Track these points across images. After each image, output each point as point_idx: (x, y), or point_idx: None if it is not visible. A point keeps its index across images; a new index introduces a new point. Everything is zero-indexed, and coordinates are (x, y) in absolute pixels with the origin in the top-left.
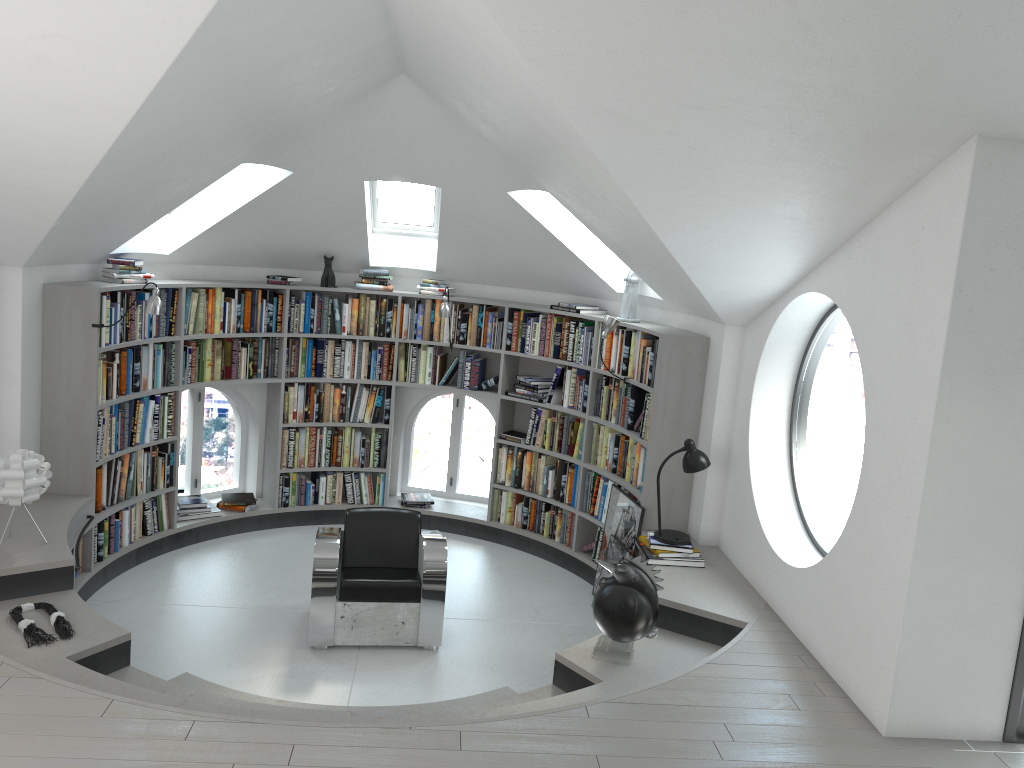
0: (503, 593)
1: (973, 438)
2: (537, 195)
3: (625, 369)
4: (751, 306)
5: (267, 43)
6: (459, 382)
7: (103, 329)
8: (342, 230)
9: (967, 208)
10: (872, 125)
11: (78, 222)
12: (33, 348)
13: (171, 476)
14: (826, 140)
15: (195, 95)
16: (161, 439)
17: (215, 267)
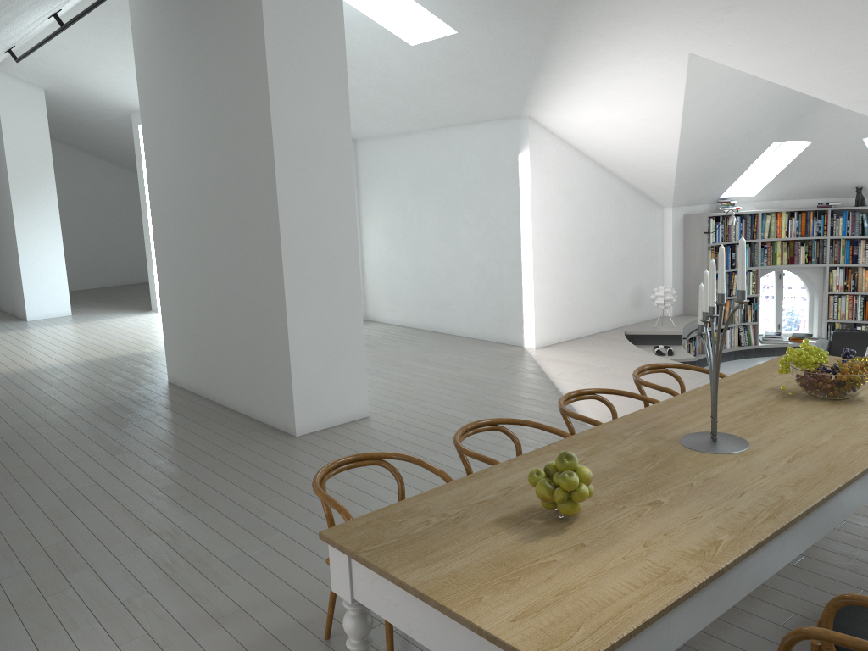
0: None
1: None
2: None
3: None
4: None
5: (725, 100)
6: None
7: (710, 235)
8: (861, 170)
9: None
10: None
11: (687, 183)
12: (678, 245)
13: (755, 316)
14: None
15: (704, 125)
16: (748, 295)
17: (786, 201)
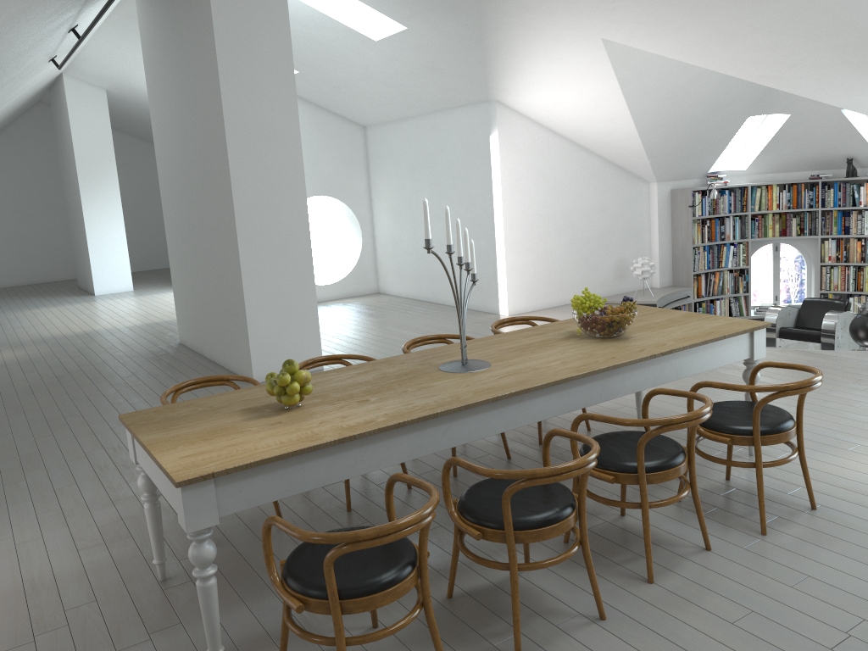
0: None
1: None
2: None
3: None
4: None
5: (666, 79)
6: None
7: (696, 208)
8: (848, 141)
9: None
10: None
11: (663, 159)
12: (665, 218)
13: (746, 287)
14: None
15: (655, 103)
16: (738, 266)
17: (780, 174)
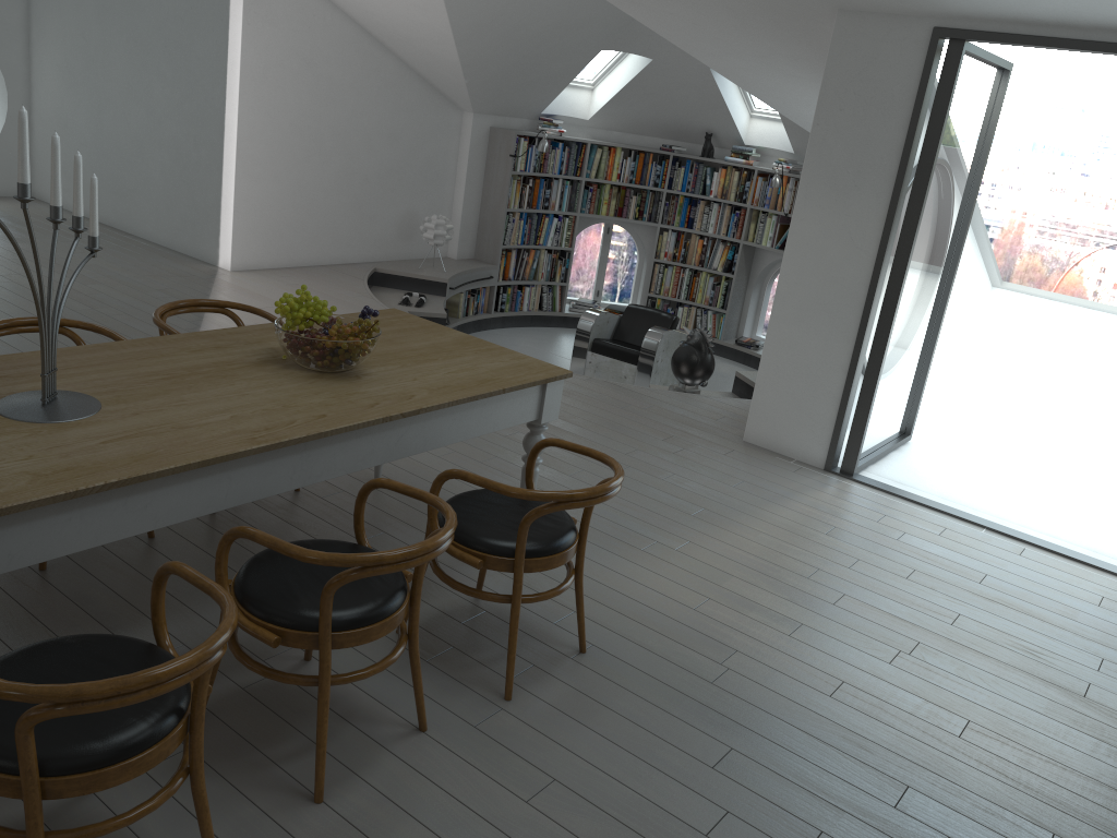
0: None
1: (819, 235)
2: None
3: None
4: None
5: None
6: None
7: (518, 160)
8: (711, 110)
9: (826, 63)
10: (768, 4)
11: (485, 82)
12: (477, 166)
13: (565, 275)
14: (757, 16)
15: None
16: (559, 247)
17: (628, 135)
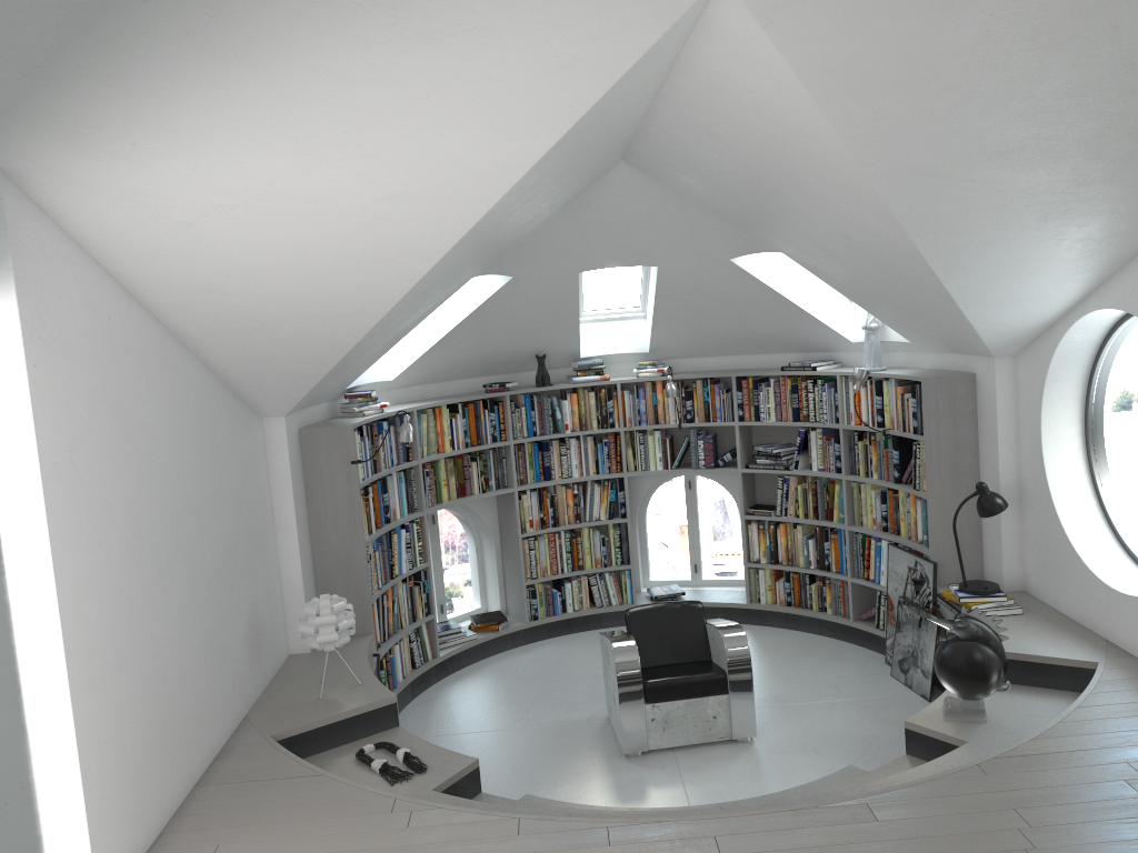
0: (792, 675)
1: None
2: (759, 257)
3: (881, 421)
4: (1026, 334)
5: (561, 164)
6: (693, 462)
7: (358, 465)
8: (554, 326)
9: None
10: None
11: (345, 363)
12: (300, 494)
13: (428, 604)
14: (1132, 159)
15: (490, 224)
16: (415, 567)
17: (432, 385)
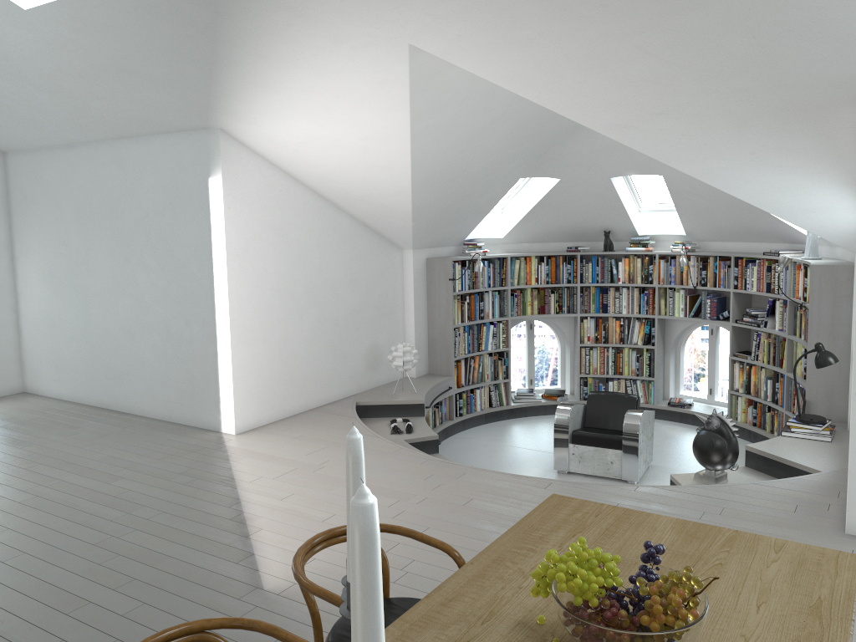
0: None
1: None
2: None
3: (806, 296)
4: None
5: (462, 120)
6: (702, 314)
7: (456, 282)
8: (609, 212)
9: None
10: (781, 102)
11: (427, 222)
12: (421, 293)
13: (506, 372)
14: (762, 116)
15: (440, 151)
16: (498, 349)
17: (535, 244)
